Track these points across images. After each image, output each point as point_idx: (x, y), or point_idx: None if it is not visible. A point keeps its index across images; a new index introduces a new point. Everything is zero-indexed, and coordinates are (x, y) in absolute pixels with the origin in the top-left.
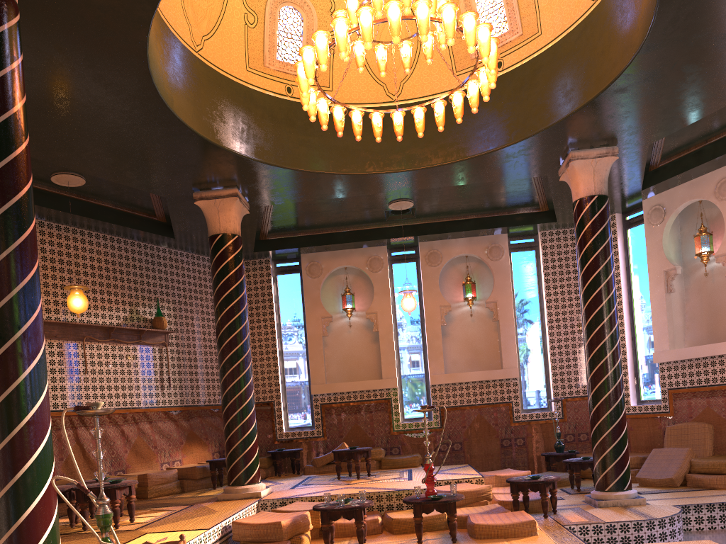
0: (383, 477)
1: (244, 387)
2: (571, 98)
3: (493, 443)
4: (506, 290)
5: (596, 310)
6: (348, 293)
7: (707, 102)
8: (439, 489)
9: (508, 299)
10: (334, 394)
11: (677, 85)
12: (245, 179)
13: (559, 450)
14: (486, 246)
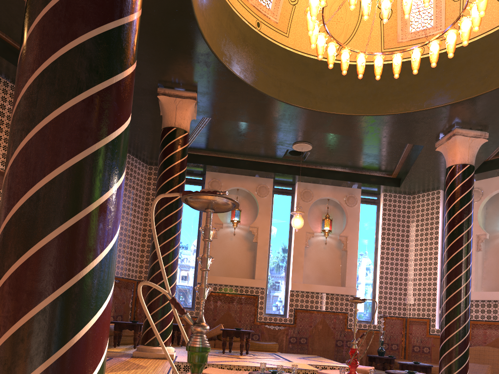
0: (261, 356)
1: (173, 260)
2: (484, 82)
3: (330, 342)
4: (355, 230)
5: (459, 249)
6: (237, 209)
7: None
8: (326, 372)
9: (356, 237)
10: (215, 285)
11: None
12: (208, 86)
13: (381, 354)
14: (345, 194)
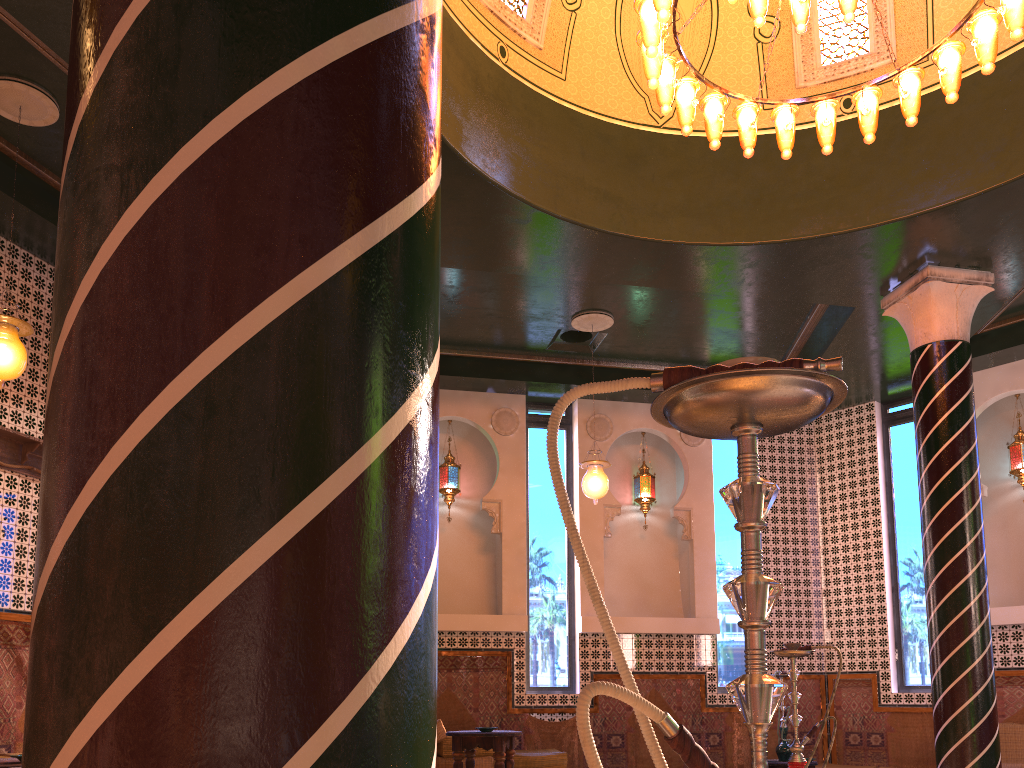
0: None
1: None
2: (996, 162)
3: None
4: (706, 494)
5: (959, 521)
6: (452, 464)
7: None
8: None
9: (708, 509)
10: None
11: None
12: None
13: (785, 757)
14: None
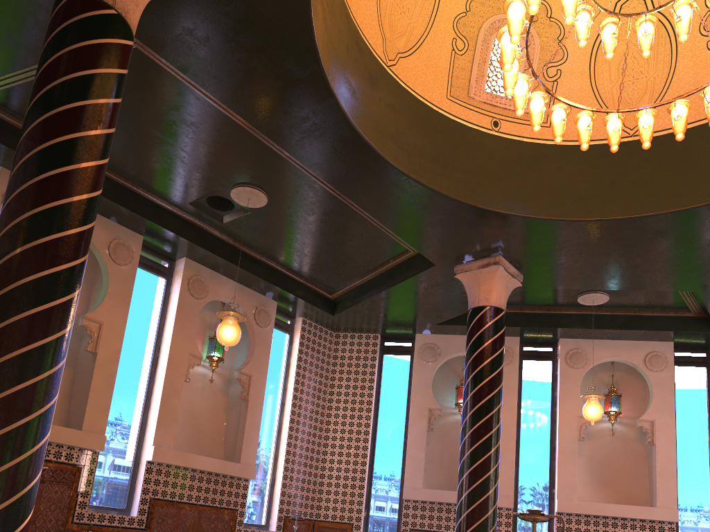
0: None
1: (60, 362)
2: (581, 204)
3: None
4: (263, 367)
5: (492, 430)
6: None
7: (618, 279)
8: None
9: (263, 379)
10: None
11: (647, 251)
12: None
13: None
14: (256, 305)
